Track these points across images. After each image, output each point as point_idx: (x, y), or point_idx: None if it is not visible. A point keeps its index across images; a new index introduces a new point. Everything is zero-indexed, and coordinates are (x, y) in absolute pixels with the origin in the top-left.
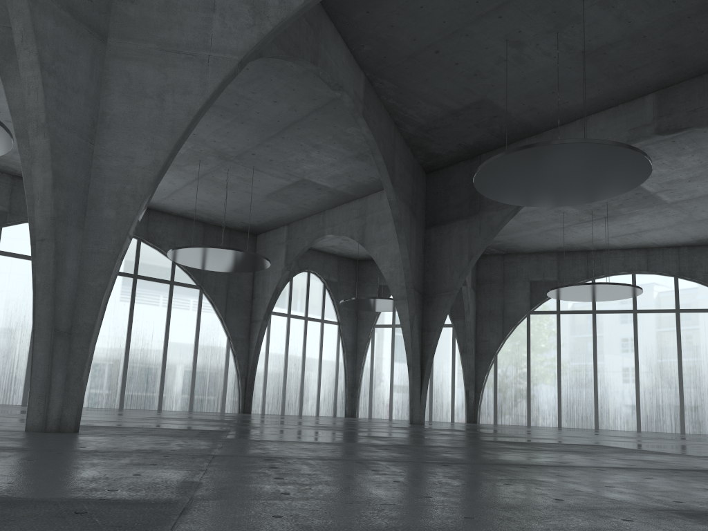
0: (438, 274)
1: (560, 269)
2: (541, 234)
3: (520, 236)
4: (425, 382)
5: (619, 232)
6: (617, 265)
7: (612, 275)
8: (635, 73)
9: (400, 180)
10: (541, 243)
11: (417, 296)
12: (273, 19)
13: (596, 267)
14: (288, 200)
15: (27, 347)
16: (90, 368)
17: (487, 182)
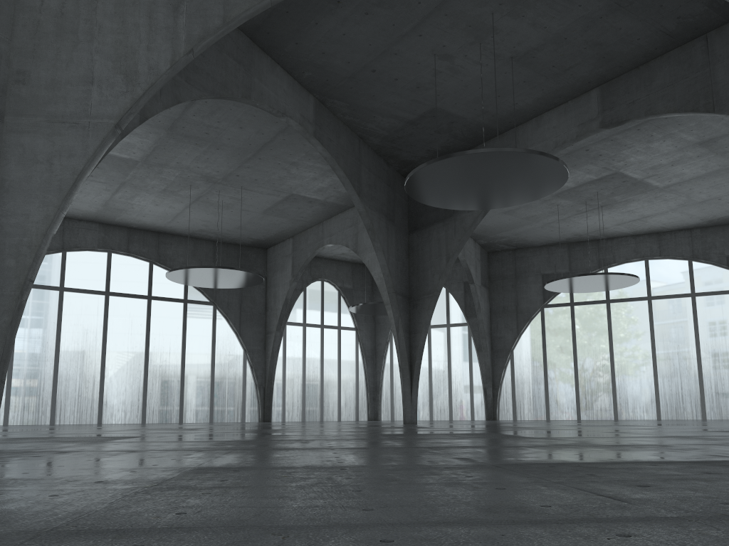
0: (421, 277)
1: (571, 260)
2: (544, 227)
3: (524, 230)
4: (415, 383)
5: (623, 219)
6: (628, 252)
7: (624, 263)
8: (572, 71)
9: (370, 190)
10: (548, 236)
11: (400, 300)
12: (143, 85)
13: (607, 255)
14: (285, 215)
15: (51, 370)
16: (3, 389)
17: (420, 192)
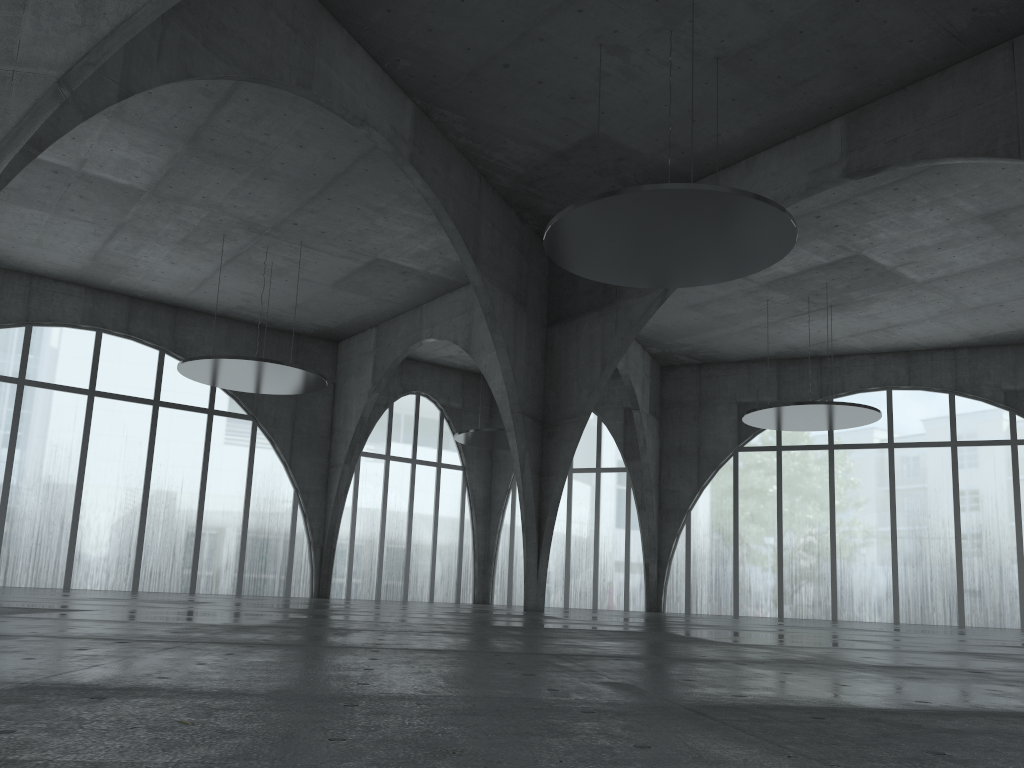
0: (562, 392)
1: (781, 384)
2: (745, 333)
3: (716, 336)
4: (544, 550)
5: (860, 328)
6: (864, 377)
7: (857, 392)
8: (806, 88)
9: (493, 255)
10: (750, 347)
11: (529, 425)
12: (112, 17)
13: (834, 380)
14: (366, 291)
15: None
16: None
17: (567, 252)
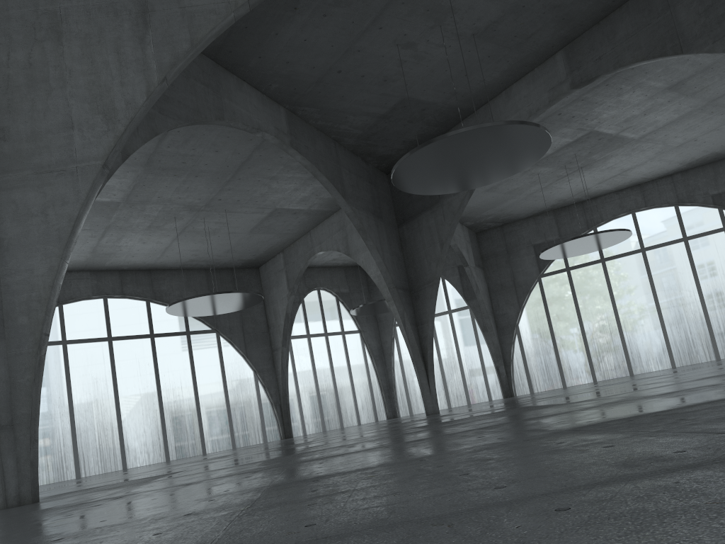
0: (418, 267)
1: (559, 226)
2: (527, 198)
3: (508, 205)
4: (431, 373)
5: (604, 177)
6: (614, 208)
7: (612, 219)
8: (534, 38)
9: (354, 190)
10: (533, 206)
11: (402, 294)
12: (123, 121)
13: (594, 215)
14: (272, 230)
15: (68, 425)
16: (37, 448)
17: (407, 182)
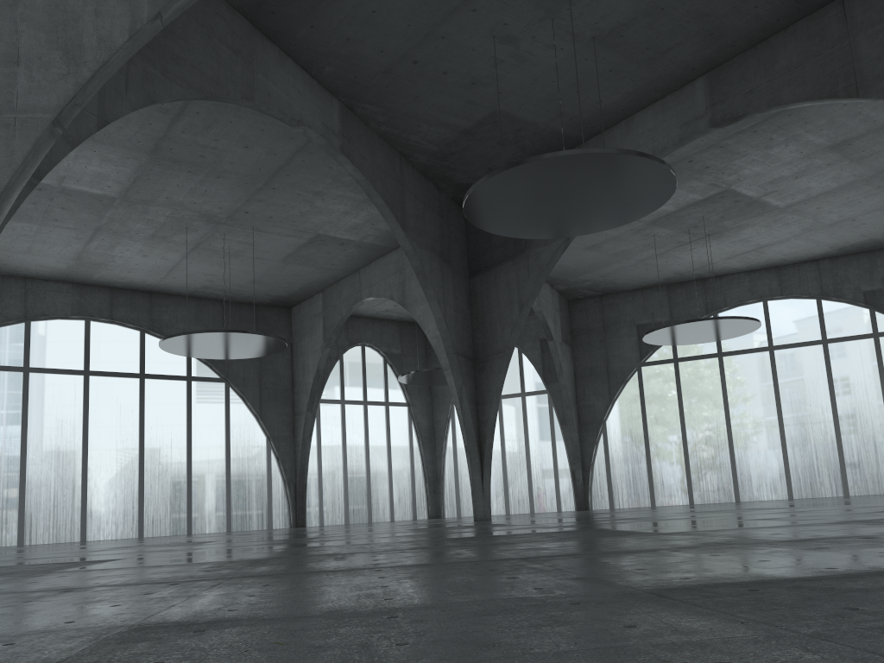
0: (487, 332)
1: (672, 305)
2: (637, 266)
3: (612, 270)
4: (486, 468)
5: (735, 251)
6: (742, 292)
7: (738, 306)
8: (671, 55)
9: (418, 222)
10: (642, 276)
11: (463, 363)
12: (92, 64)
13: (717, 298)
14: (311, 262)
15: (17, 476)
16: None
17: (483, 215)
